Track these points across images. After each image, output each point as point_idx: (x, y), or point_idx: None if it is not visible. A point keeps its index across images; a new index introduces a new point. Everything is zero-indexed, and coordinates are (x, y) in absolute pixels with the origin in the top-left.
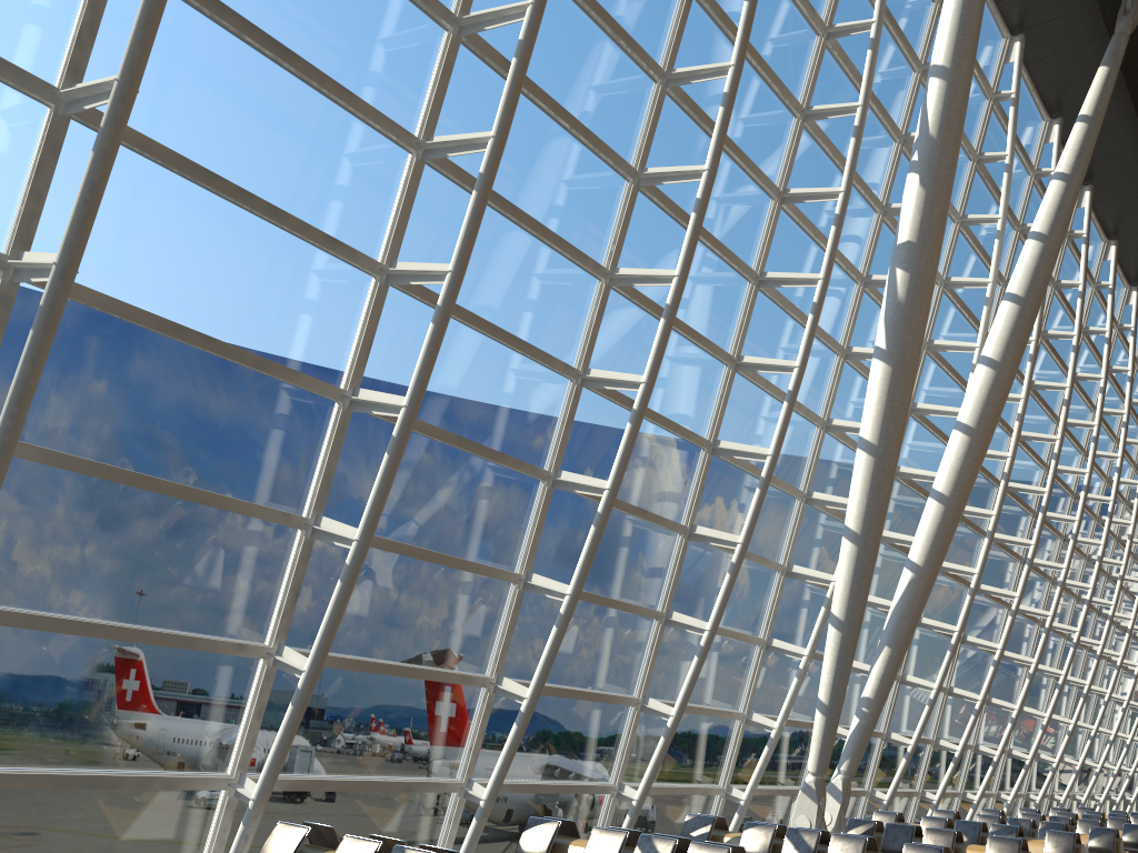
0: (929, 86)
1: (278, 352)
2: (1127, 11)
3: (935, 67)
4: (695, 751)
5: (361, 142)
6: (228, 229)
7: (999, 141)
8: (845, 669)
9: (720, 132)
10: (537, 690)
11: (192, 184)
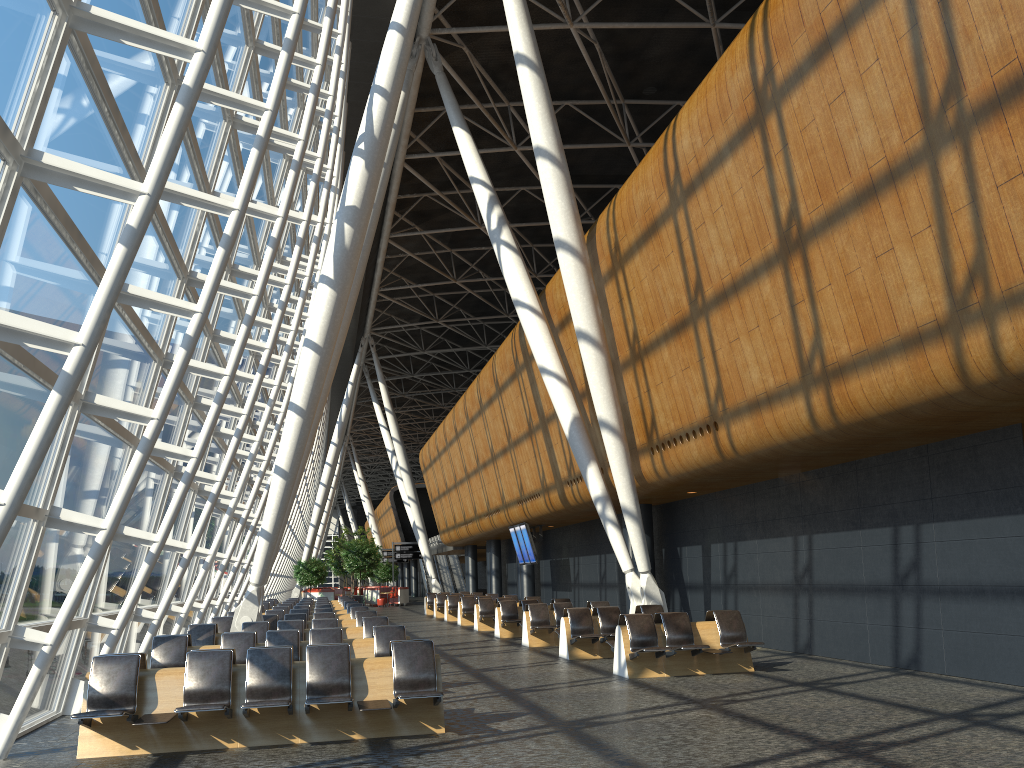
0: (375, 99)
1: (93, 247)
2: (412, 56)
3: (380, 87)
4: (159, 578)
5: (154, 71)
6: (97, 137)
7: None
8: (285, 506)
9: (312, 114)
10: (167, 534)
11: (93, 95)
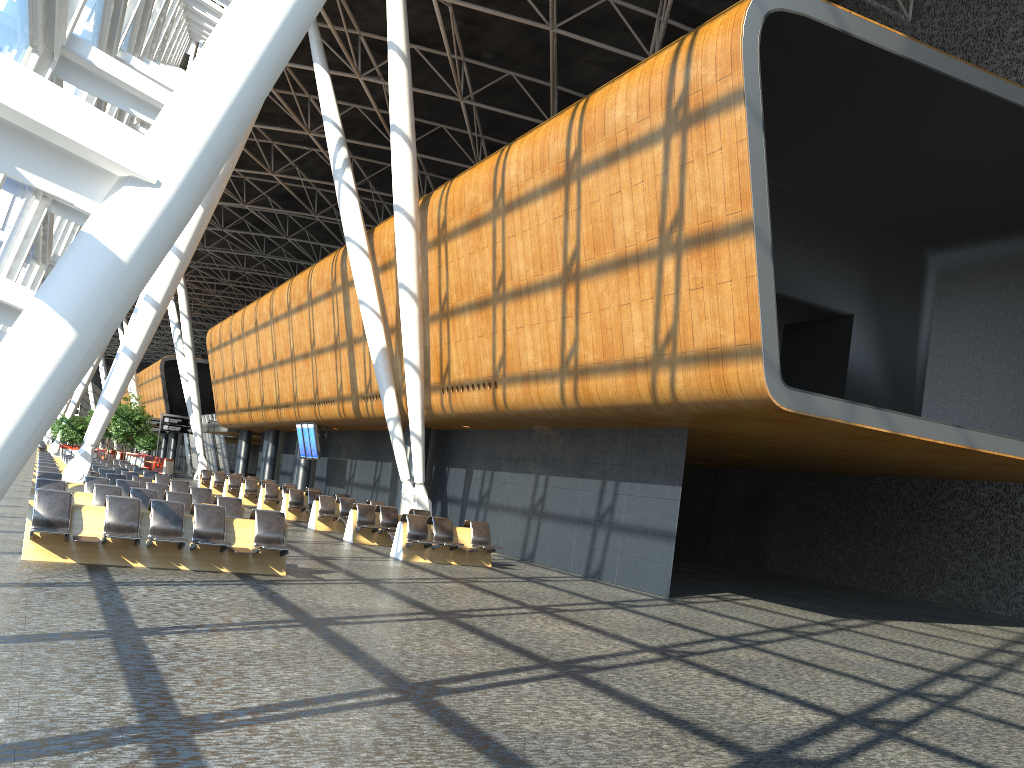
0: None
1: None
2: None
3: None
4: None
5: None
6: None
7: None
8: (128, 383)
9: None
10: None
11: None
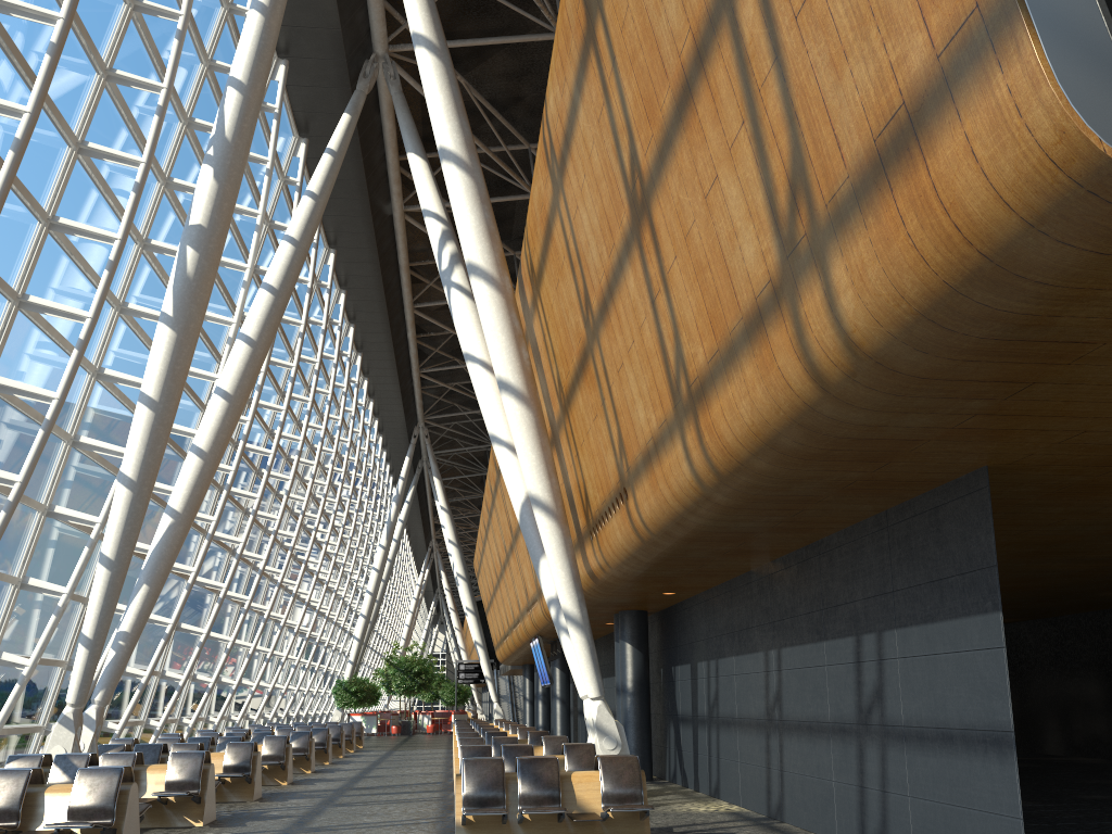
0: (228, 93)
1: None
2: (366, 75)
3: (234, 79)
4: None
5: None
6: None
7: (261, 144)
8: (112, 605)
9: (46, 80)
10: None
11: None
